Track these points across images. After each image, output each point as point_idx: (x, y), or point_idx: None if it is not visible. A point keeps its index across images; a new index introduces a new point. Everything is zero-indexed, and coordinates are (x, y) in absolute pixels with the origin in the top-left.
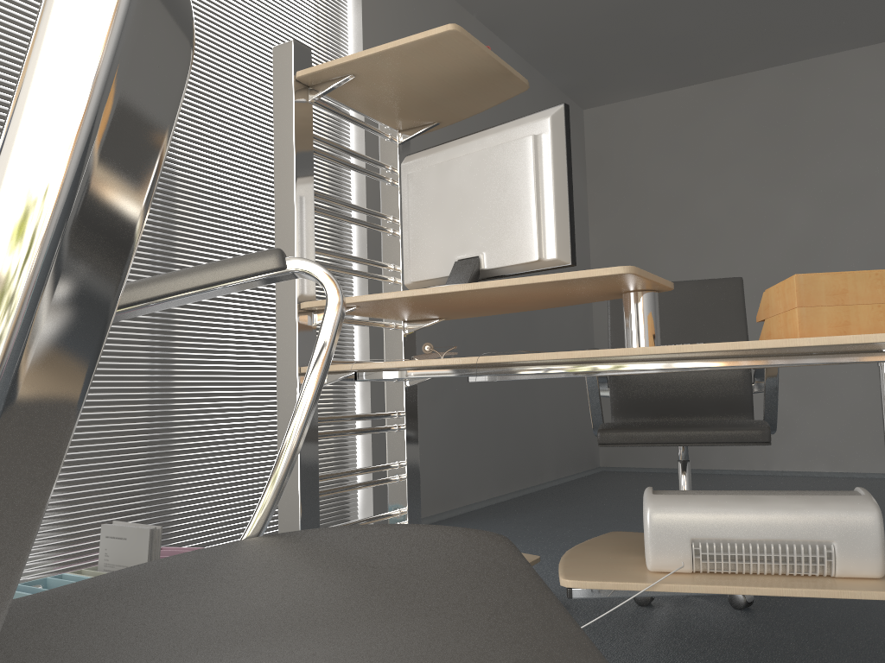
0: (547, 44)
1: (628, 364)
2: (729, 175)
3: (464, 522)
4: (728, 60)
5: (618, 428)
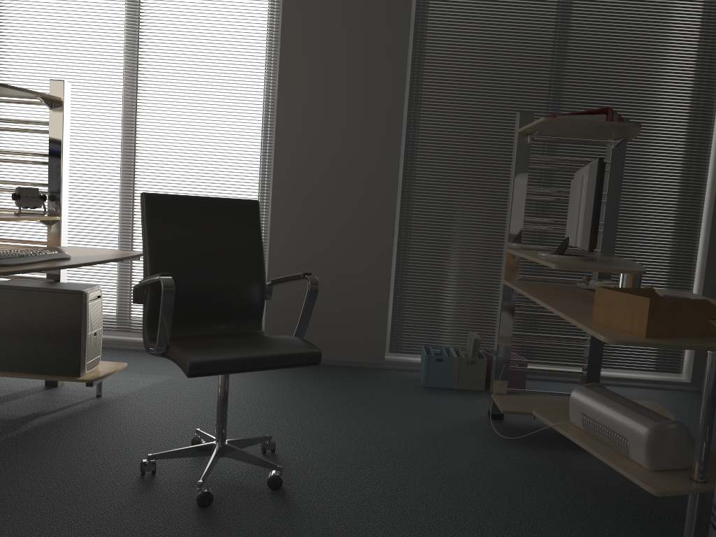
0: None
1: None
2: None
3: None
4: None
5: None
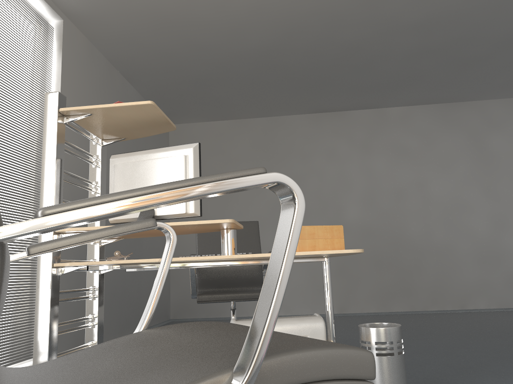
0: (155, 90)
1: (225, 262)
2: (241, 166)
3: None
4: (242, 111)
5: (207, 293)
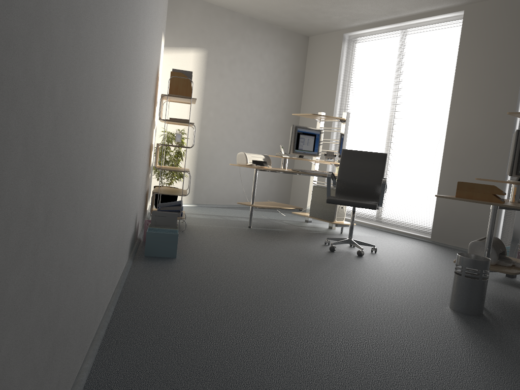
0: None
1: None
2: None
3: None
4: None
5: None
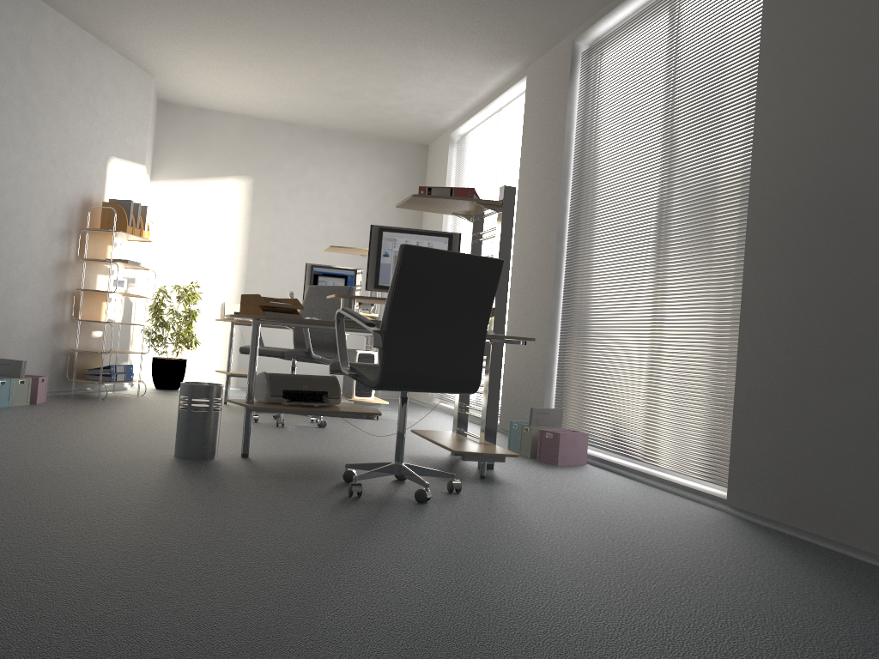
0: None
1: None
2: None
3: (776, 541)
4: None
5: None
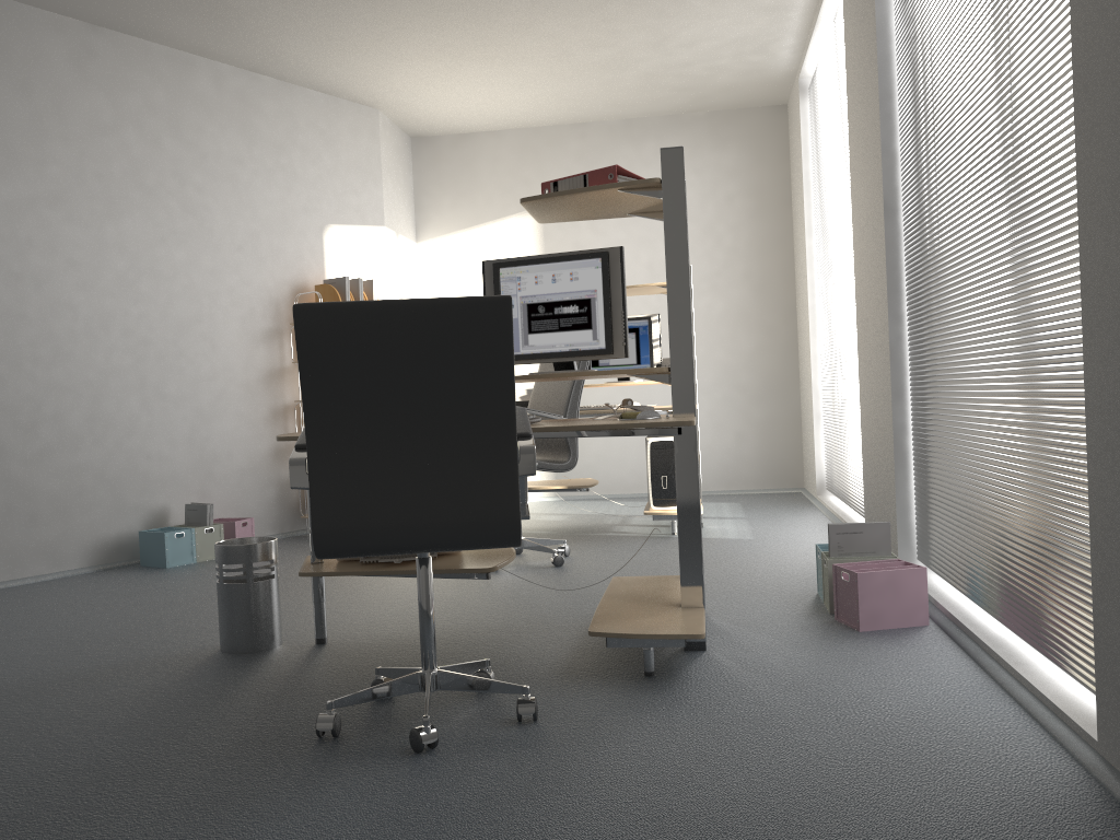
0: None
1: None
2: None
3: None
4: None
5: None
